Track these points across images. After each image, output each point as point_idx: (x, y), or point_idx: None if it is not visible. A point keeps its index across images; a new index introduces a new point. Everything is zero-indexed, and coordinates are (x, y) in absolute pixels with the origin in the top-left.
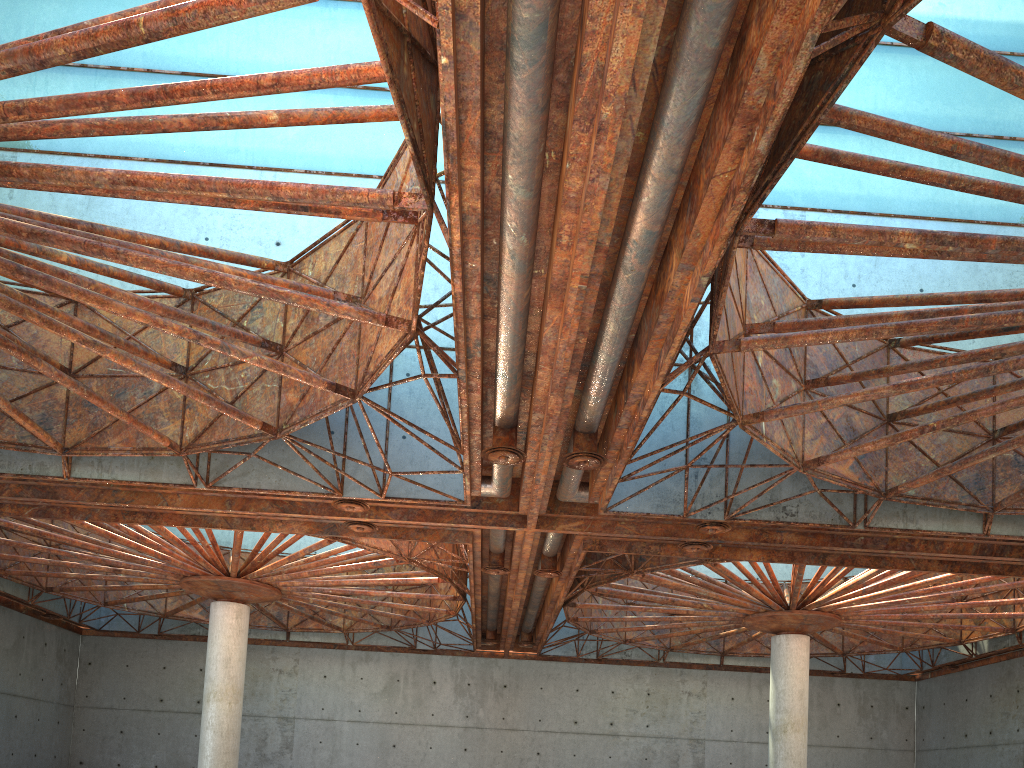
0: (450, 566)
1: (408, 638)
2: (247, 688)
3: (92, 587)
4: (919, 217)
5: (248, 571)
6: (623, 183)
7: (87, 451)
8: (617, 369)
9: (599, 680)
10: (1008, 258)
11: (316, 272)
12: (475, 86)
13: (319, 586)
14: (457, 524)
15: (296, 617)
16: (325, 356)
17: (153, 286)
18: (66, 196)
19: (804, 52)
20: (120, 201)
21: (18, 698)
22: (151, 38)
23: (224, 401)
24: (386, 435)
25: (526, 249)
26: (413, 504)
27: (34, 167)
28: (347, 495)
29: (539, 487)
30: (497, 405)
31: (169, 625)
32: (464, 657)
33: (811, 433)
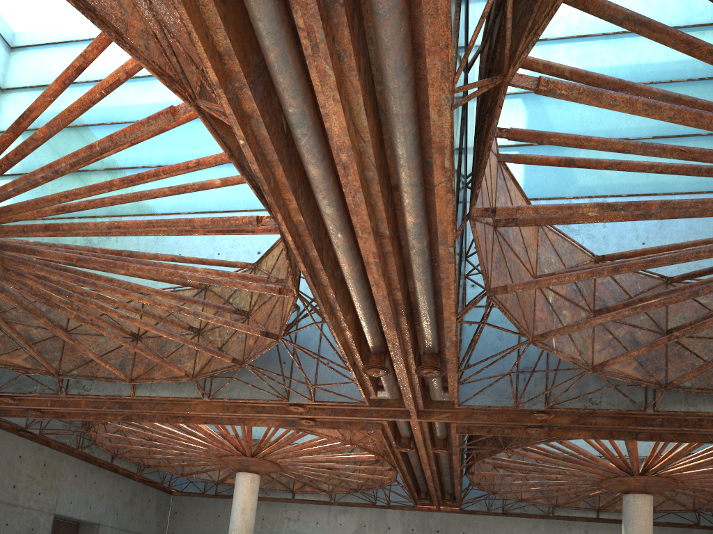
0: (375, 446)
1: (370, 497)
2: (268, 529)
3: (171, 464)
4: (694, 192)
5: (258, 453)
6: (381, 196)
7: (143, 380)
8: (434, 310)
9: (506, 528)
10: (693, 214)
11: (267, 267)
12: (273, 152)
13: (306, 462)
14: (366, 417)
15: (298, 483)
16: (267, 316)
17: (179, 283)
18: (145, 238)
19: (446, 107)
20: (173, 237)
21: (130, 532)
22: (103, 151)
23: (216, 347)
24: (317, 362)
25: (344, 241)
26: (337, 405)
27: (70, 224)
28: (291, 401)
29: (407, 390)
30: (367, 339)
31: (222, 489)
32: (409, 511)
33: (599, 346)
